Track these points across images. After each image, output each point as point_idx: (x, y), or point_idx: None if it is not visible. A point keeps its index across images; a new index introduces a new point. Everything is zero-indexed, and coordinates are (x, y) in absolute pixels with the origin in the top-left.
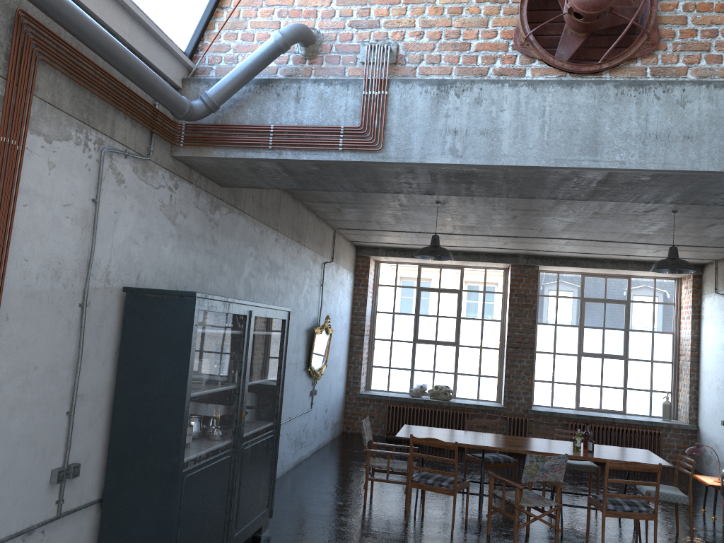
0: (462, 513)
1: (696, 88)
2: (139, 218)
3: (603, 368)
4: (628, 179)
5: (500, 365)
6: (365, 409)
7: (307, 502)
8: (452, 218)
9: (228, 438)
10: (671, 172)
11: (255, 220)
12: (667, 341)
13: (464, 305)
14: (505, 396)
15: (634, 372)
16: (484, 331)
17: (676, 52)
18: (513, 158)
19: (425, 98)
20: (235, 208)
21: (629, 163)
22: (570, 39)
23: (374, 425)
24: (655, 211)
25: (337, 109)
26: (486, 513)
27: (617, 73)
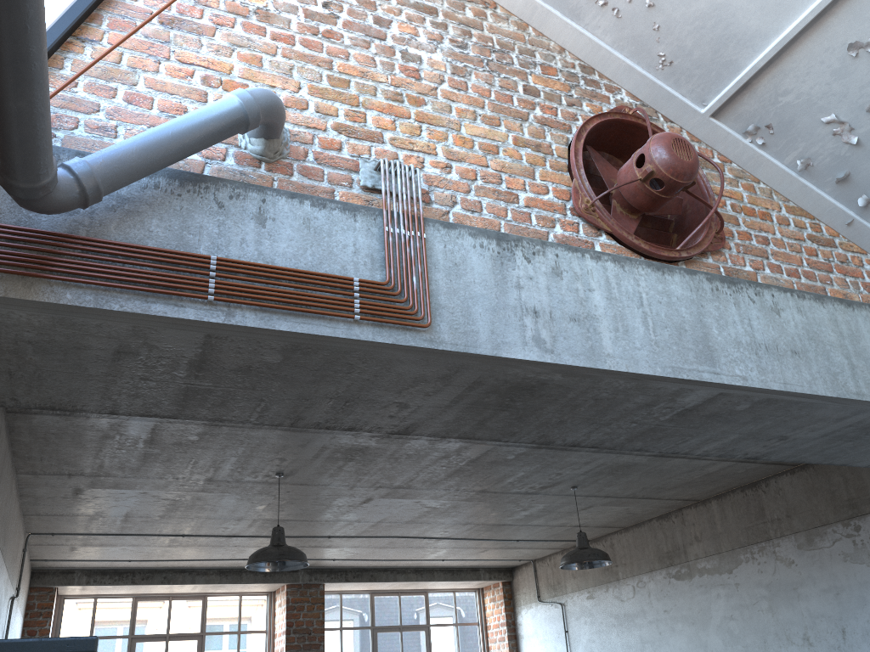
0: None
1: (783, 294)
2: None
3: None
4: (721, 407)
5: None
6: None
7: None
8: (270, 504)
9: None
10: (787, 395)
11: None
12: None
13: None
14: None
15: None
16: None
17: (740, 254)
18: (621, 360)
19: (483, 255)
20: None
21: (751, 380)
22: (621, 219)
23: None
24: (554, 486)
25: (340, 250)
26: None
27: (693, 266)
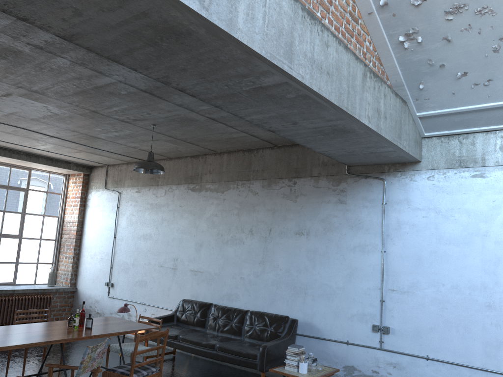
0: None
1: (332, 38)
2: None
3: (0, 246)
4: (280, 92)
5: None
6: None
7: None
8: None
9: None
10: (317, 96)
11: None
12: (53, 223)
13: None
14: None
15: (26, 249)
16: None
17: (318, 4)
18: (245, 36)
19: None
20: None
21: (305, 80)
22: None
23: None
24: (142, 121)
25: None
26: None
27: None
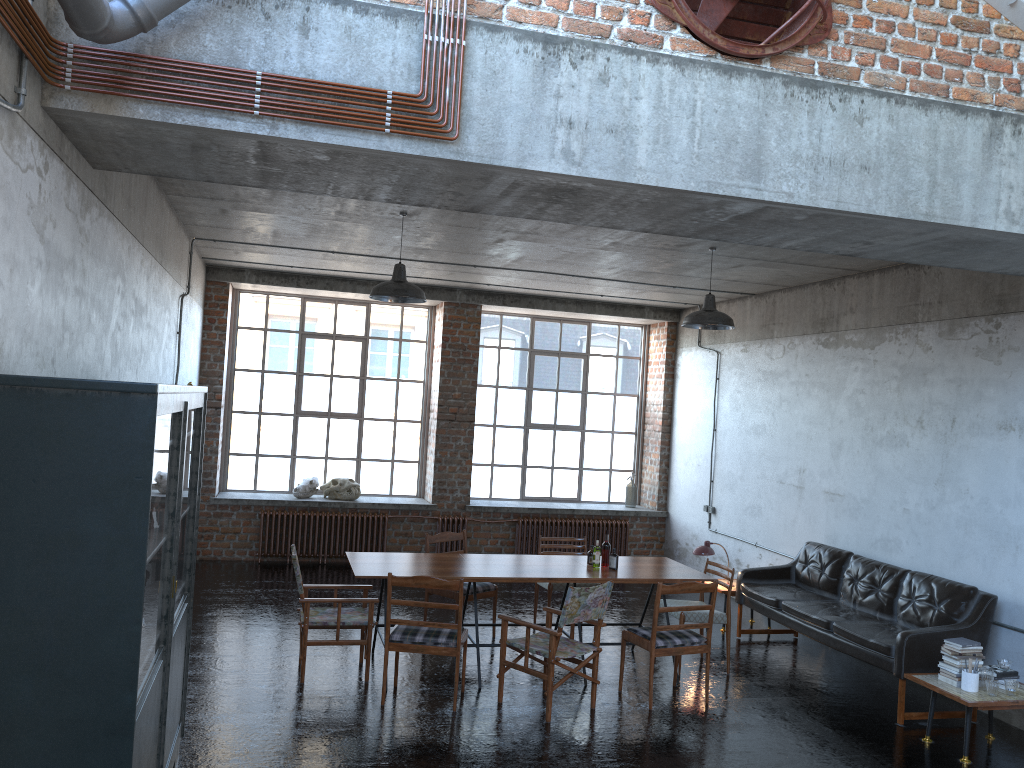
0: (445, 674)
1: (876, 100)
2: (4, 231)
3: (555, 444)
4: (777, 216)
5: (422, 445)
6: (225, 521)
7: (212, 694)
8: (405, 236)
9: (160, 629)
10: (841, 213)
11: (124, 228)
12: (630, 406)
13: (371, 359)
14: (435, 489)
15: (592, 448)
16: (400, 396)
17: (848, 46)
18: (652, 174)
19: (525, 62)
20: (106, 209)
21: (798, 197)
22: (715, 1)
23: (239, 546)
24: (690, 245)
25: (378, 60)
26: (476, 668)
27: (780, 63)
